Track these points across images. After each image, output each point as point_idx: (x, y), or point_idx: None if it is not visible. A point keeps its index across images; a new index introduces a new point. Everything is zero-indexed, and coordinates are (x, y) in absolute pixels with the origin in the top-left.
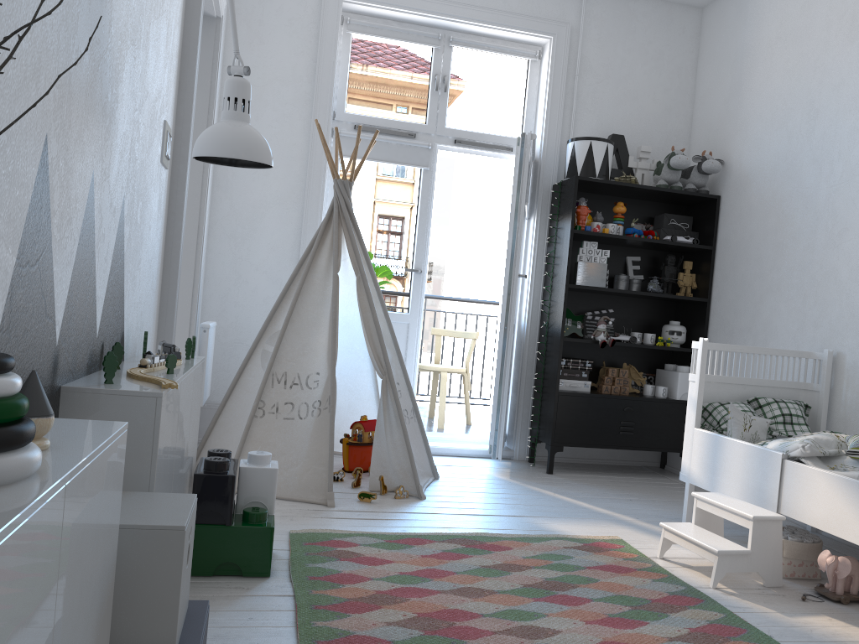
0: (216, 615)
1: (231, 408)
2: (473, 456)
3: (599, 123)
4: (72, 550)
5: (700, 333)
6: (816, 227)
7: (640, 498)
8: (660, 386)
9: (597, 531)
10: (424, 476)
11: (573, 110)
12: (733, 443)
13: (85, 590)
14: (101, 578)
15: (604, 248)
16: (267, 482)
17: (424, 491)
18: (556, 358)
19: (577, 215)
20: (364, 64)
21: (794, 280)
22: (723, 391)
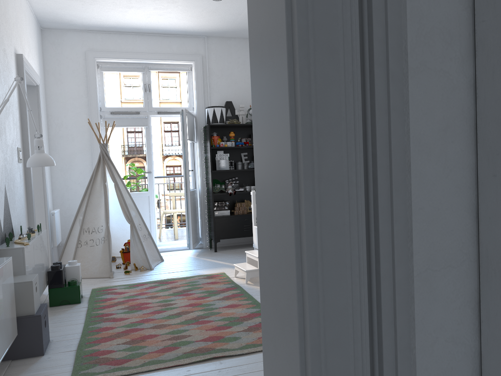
0: (59, 315)
1: (69, 245)
2: (185, 249)
3: (221, 96)
4: (1, 283)
5: None
6: None
7: None
8: None
9: (218, 271)
10: (156, 261)
11: (208, 92)
12: None
13: (6, 293)
14: (10, 292)
15: (230, 151)
16: (76, 271)
17: (154, 267)
18: (212, 203)
19: (213, 140)
20: (111, 84)
21: None
22: None
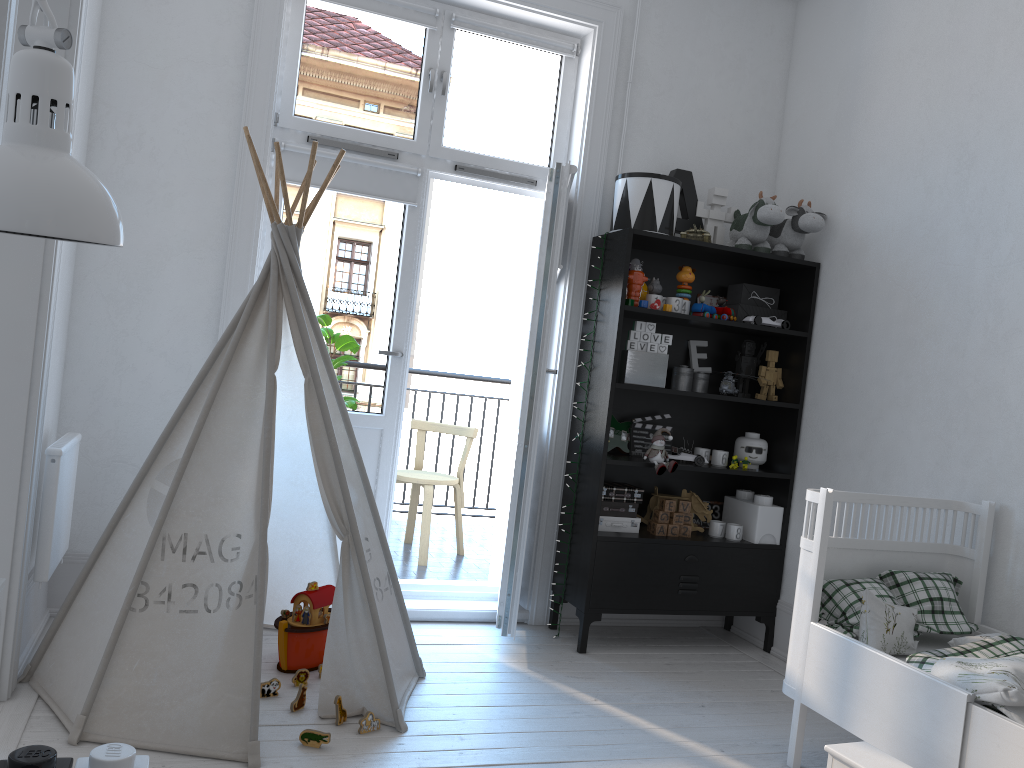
0: None
1: (97, 585)
2: (471, 621)
3: (657, 152)
4: None
5: (788, 451)
6: (969, 323)
7: (714, 700)
8: (730, 520)
9: None
10: (404, 678)
11: (623, 132)
12: (879, 659)
13: None
14: None
15: (660, 328)
16: None
17: (405, 711)
18: (595, 488)
19: (629, 284)
20: (324, 46)
21: (933, 394)
22: (845, 560)
